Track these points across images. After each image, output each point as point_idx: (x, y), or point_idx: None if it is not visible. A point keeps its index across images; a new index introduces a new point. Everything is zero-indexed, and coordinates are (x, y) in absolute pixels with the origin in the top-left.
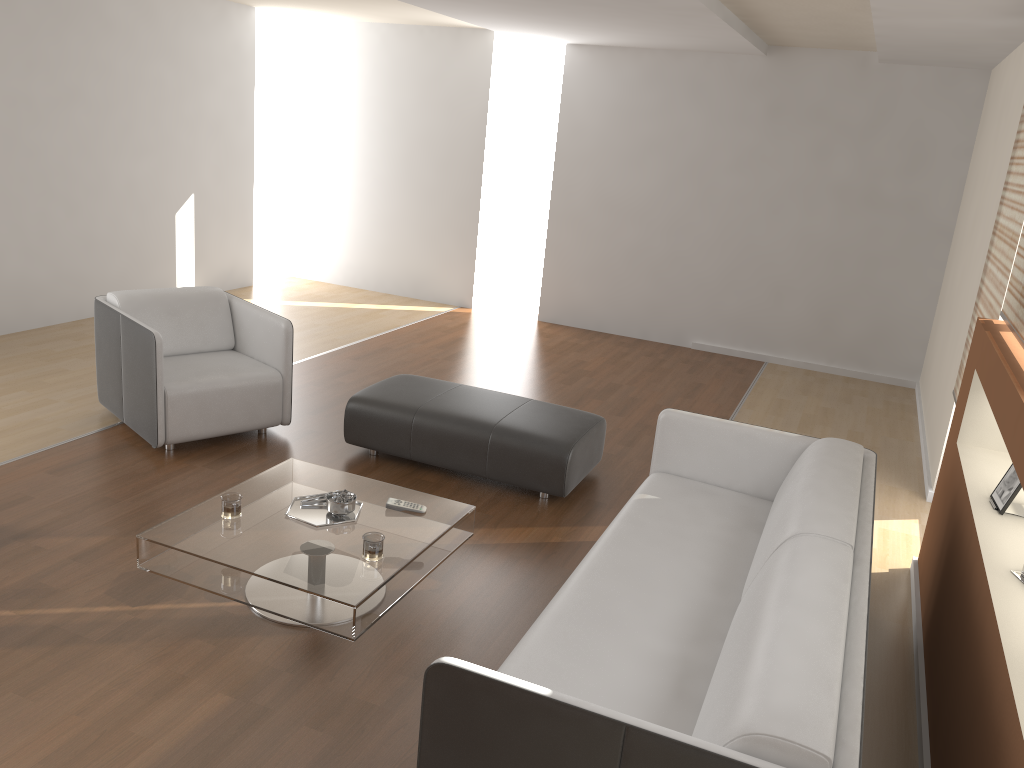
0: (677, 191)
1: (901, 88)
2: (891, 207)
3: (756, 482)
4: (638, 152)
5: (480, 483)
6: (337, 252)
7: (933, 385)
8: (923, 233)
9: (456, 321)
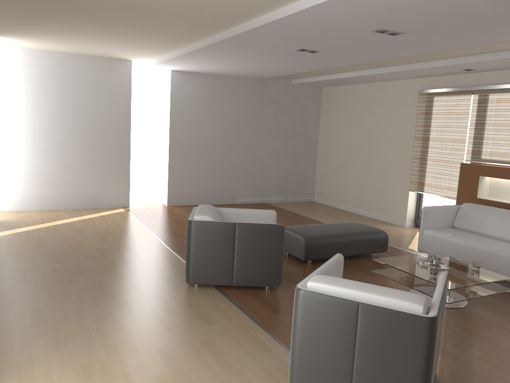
0: (226, 136)
1: (299, 93)
2: (300, 136)
3: (447, 223)
4: (209, 120)
5: (354, 258)
6: (32, 190)
7: (353, 195)
8: (310, 144)
9: (145, 213)
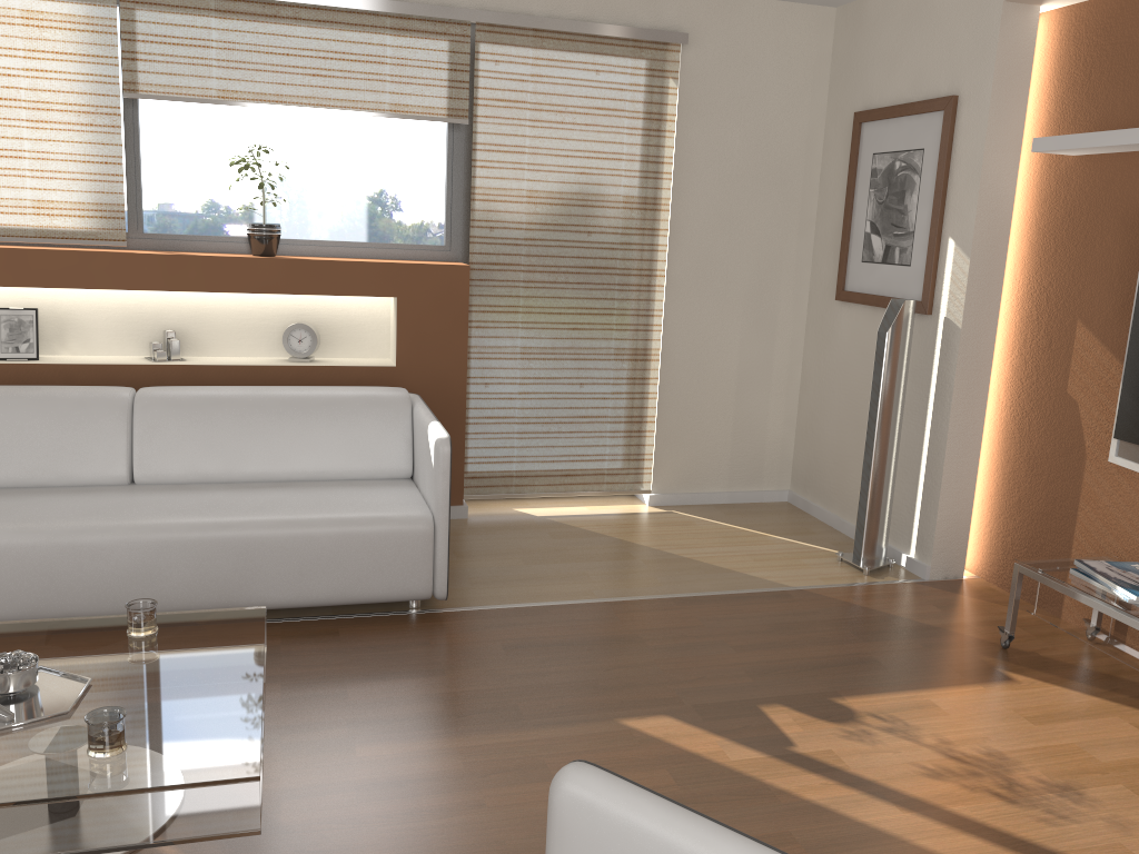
0: None
1: None
2: None
3: None
4: None
5: None
6: None
7: None
8: None
9: None
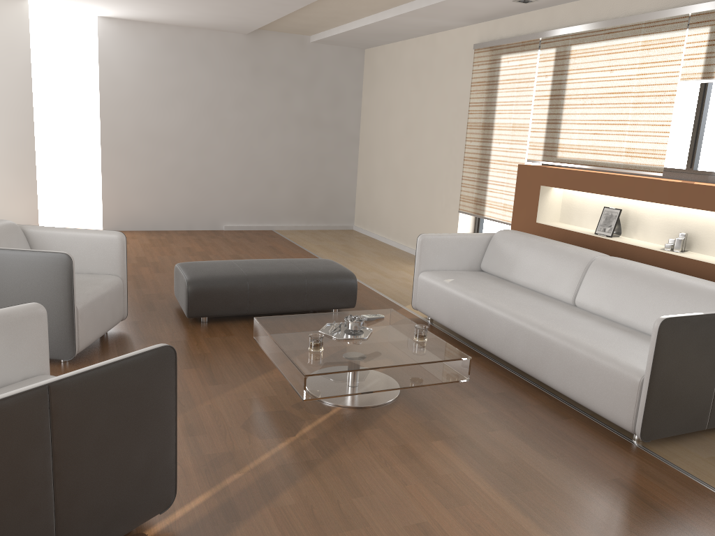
0: (199, 124)
1: (323, 58)
2: (327, 127)
3: (469, 263)
4: (167, 98)
5: None
6: None
7: (396, 219)
8: (345, 141)
9: None
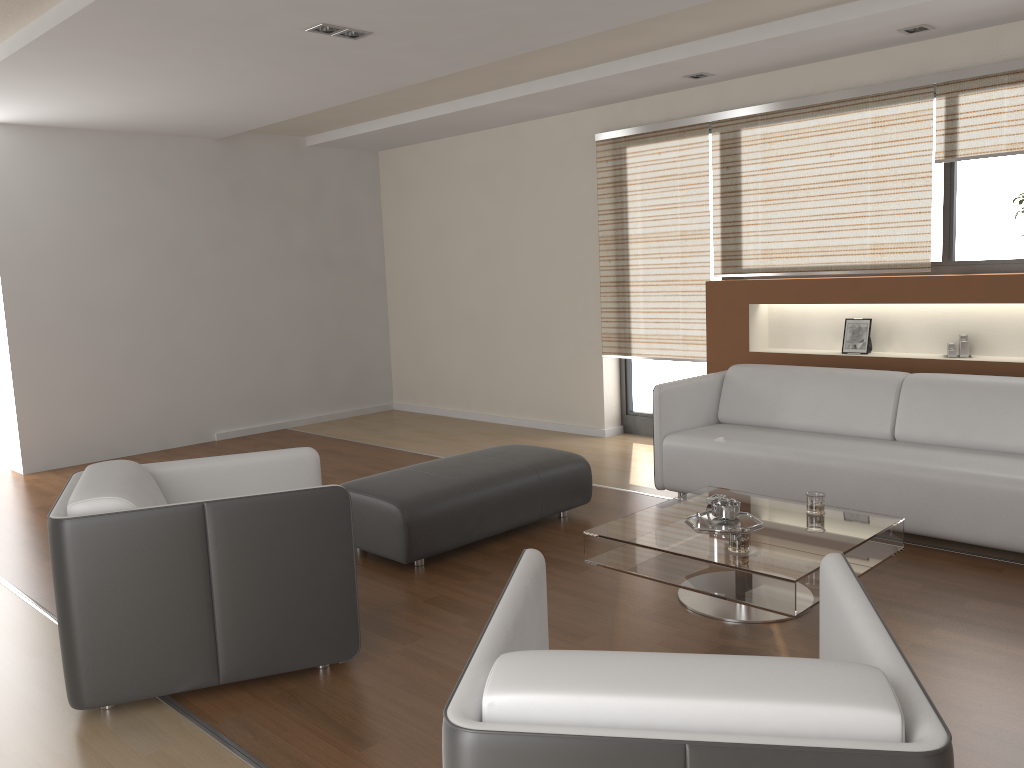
0: (163, 281)
1: (327, 167)
2: (343, 266)
3: (706, 415)
4: (109, 245)
5: (523, 532)
6: None
7: (481, 383)
8: (368, 283)
9: None
